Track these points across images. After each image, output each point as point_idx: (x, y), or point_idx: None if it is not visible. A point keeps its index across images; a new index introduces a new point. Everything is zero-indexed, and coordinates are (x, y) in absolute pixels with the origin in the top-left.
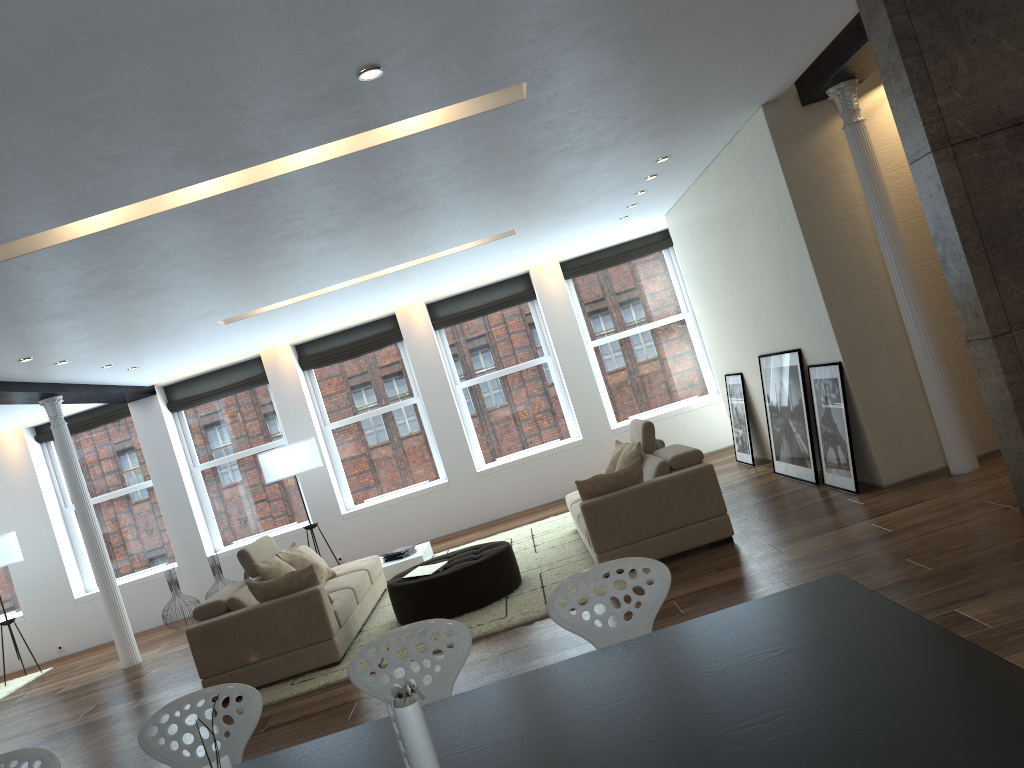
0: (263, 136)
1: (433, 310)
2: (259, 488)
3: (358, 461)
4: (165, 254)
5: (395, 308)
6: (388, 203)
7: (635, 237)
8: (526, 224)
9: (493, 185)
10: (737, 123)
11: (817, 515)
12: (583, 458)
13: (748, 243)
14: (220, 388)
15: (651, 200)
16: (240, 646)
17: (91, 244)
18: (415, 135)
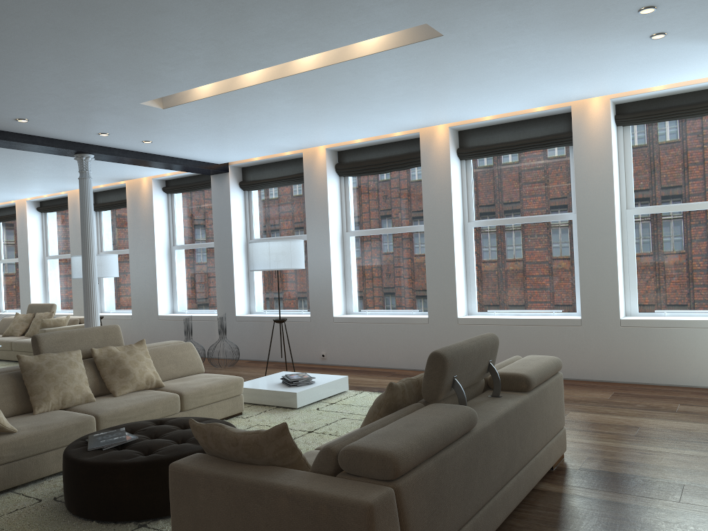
0: None
1: (463, 138)
2: (288, 272)
3: (365, 272)
4: None
5: (412, 128)
6: None
7: None
8: (436, 17)
9: None
10: None
11: None
12: (575, 341)
13: None
14: (276, 178)
15: (684, 2)
16: None
17: None
18: None
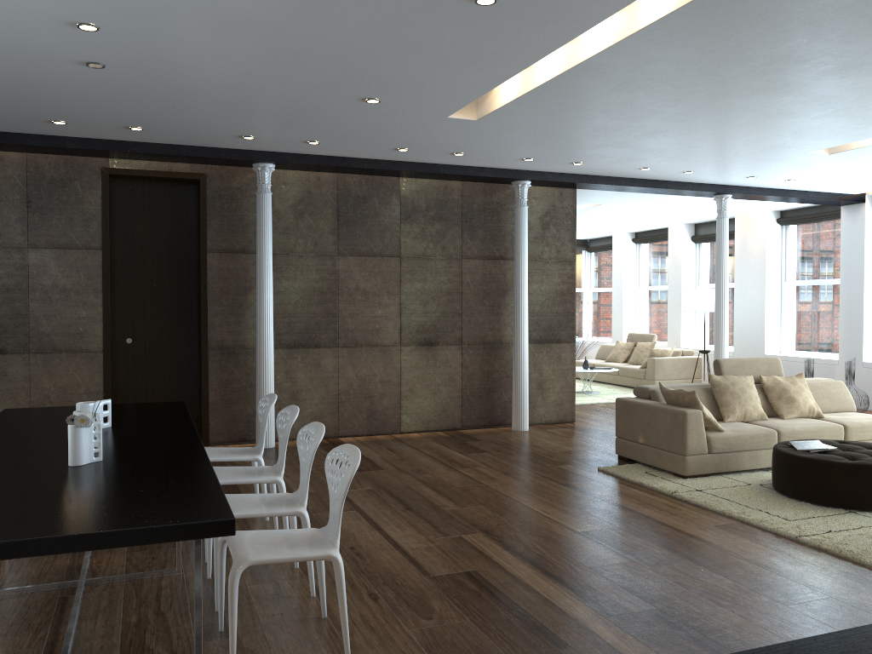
0: (497, 45)
1: None
2: None
3: None
4: (605, 111)
5: None
6: (790, 65)
7: None
8: None
9: None
10: None
11: None
12: None
13: None
14: None
15: None
16: (636, 427)
17: (521, 109)
18: (662, 20)
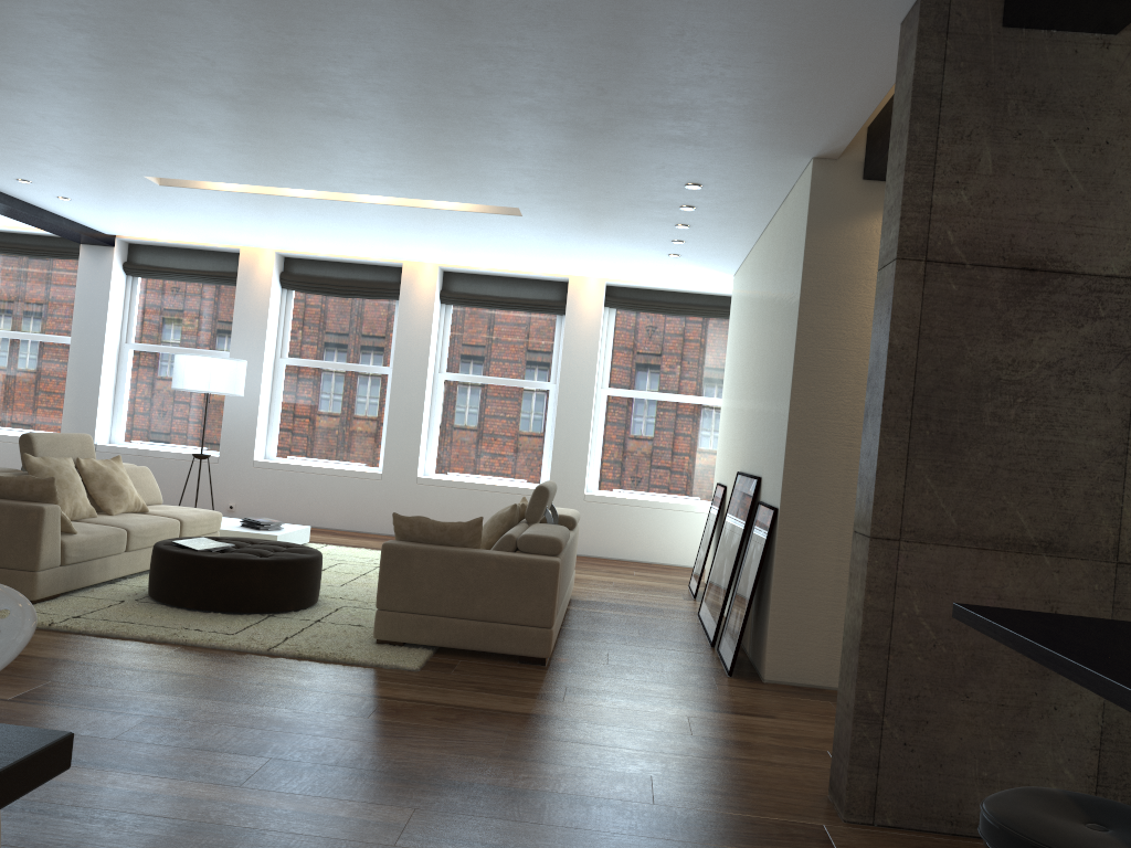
0: None
1: (448, 280)
2: (183, 395)
3: (299, 411)
4: None
5: (401, 259)
6: (295, 87)
7: (704, 291)
8: (531, 207)
9: (447, 123)
10: (787, 173)
11: (659, 679)
12: None
13: (766, 331)
14: (186, 270)
15: (704, 244)
16: None
17: None
18: None
